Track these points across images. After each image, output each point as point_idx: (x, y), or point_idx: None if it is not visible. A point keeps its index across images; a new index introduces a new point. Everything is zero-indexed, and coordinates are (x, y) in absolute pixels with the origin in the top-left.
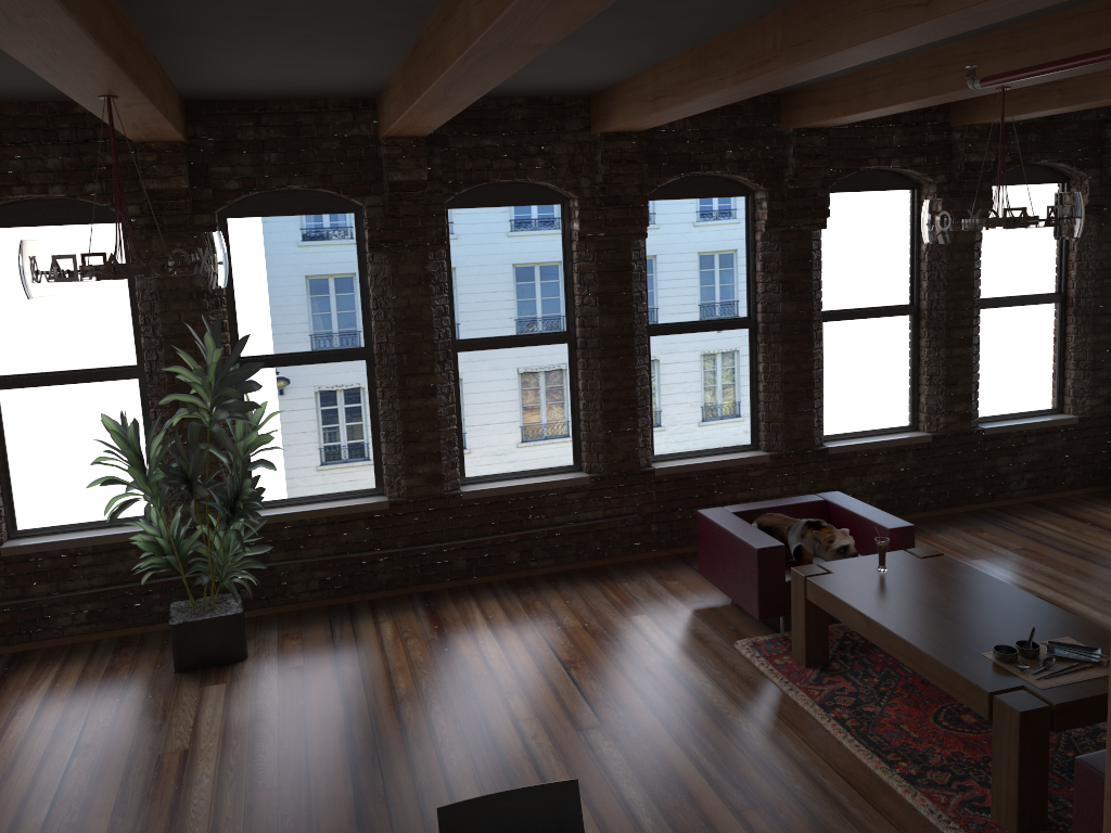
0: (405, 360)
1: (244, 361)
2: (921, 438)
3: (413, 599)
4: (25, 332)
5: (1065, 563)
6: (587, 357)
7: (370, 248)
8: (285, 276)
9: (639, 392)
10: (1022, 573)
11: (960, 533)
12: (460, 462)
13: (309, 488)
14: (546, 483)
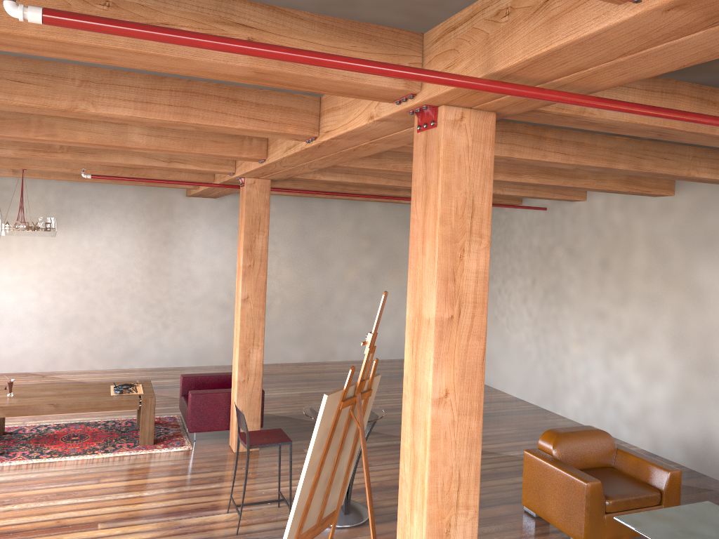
0: None
1: None
2: None
3: None
4: None
5: None
6: None
7: None
8: None
9: None
10: None
11: None
12: None
13: None
14: None
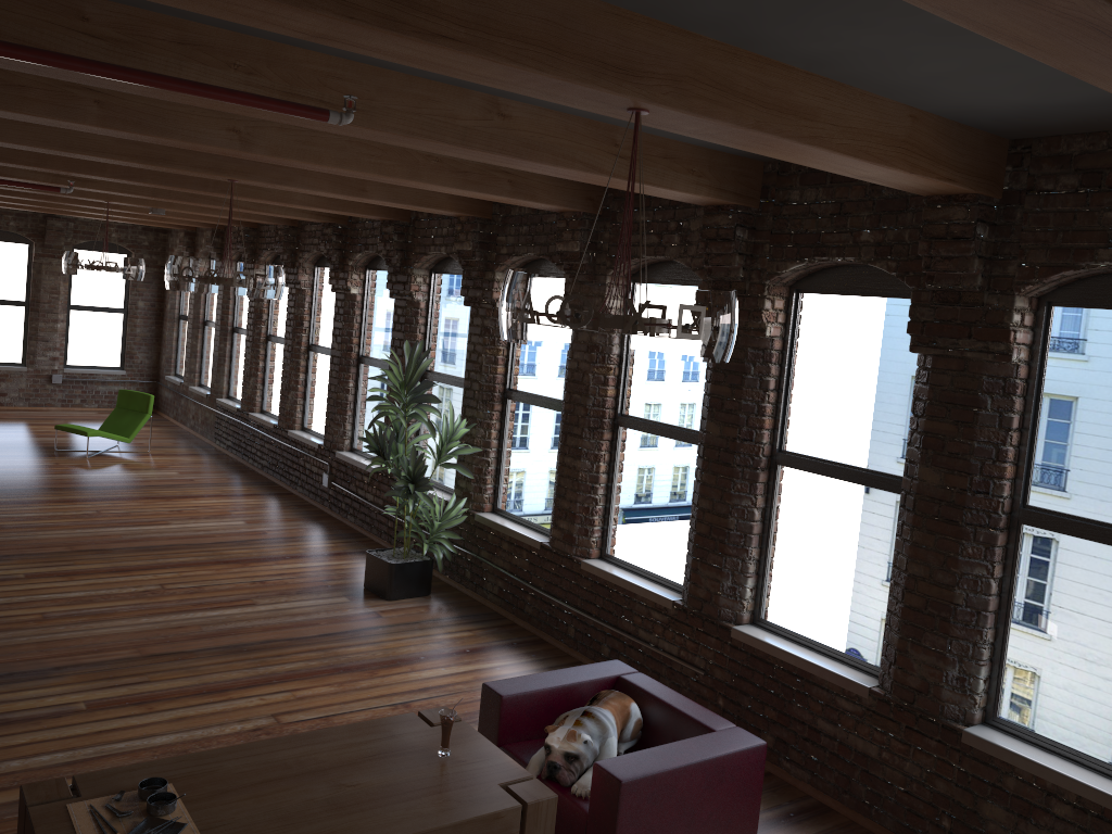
0: (567, 418)
1: (509, 392)
2: None
3: (525, 638)
4: (440, 344)
5: None
6: (697, 464)
7: None
8: None
9: (733, 524)
10: None
11: None
12: (604, 536)
13: (523, 511)
14: (637, 587)
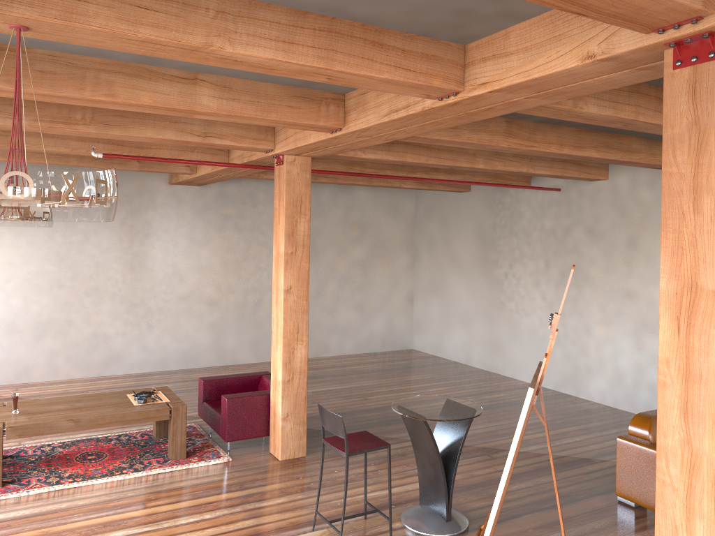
0: None
1: None
2: None
3: None
4: None
5: None
6: None
7: None
8: None
9: None
10: None
11: None
12: None
13: None
14: None
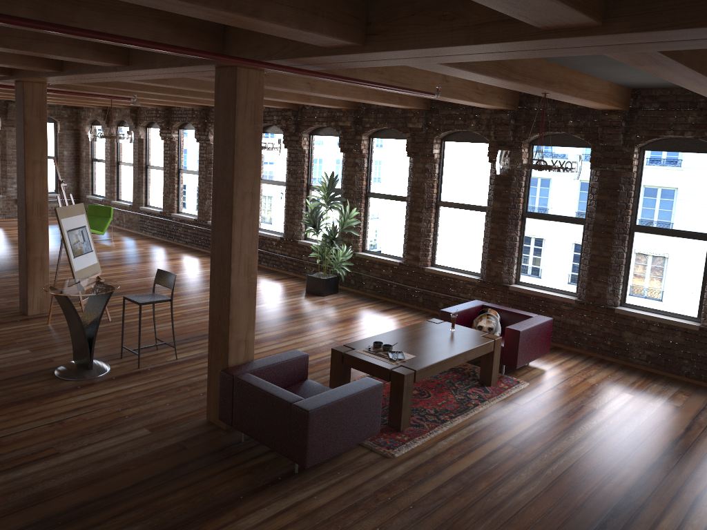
0: (412, 204)
1: (369, 194)
2: (689, 325)
3: (396, 305)
4: (318, 171)
5: (671, 417)
6: (487, 220)
7: (407, 155)
8: (387, 163)
9: (508, 243)
10: (629, 405)
11: (672, 390)
12: (433, 256)
13: (382, 250)
14: (458, 275)
